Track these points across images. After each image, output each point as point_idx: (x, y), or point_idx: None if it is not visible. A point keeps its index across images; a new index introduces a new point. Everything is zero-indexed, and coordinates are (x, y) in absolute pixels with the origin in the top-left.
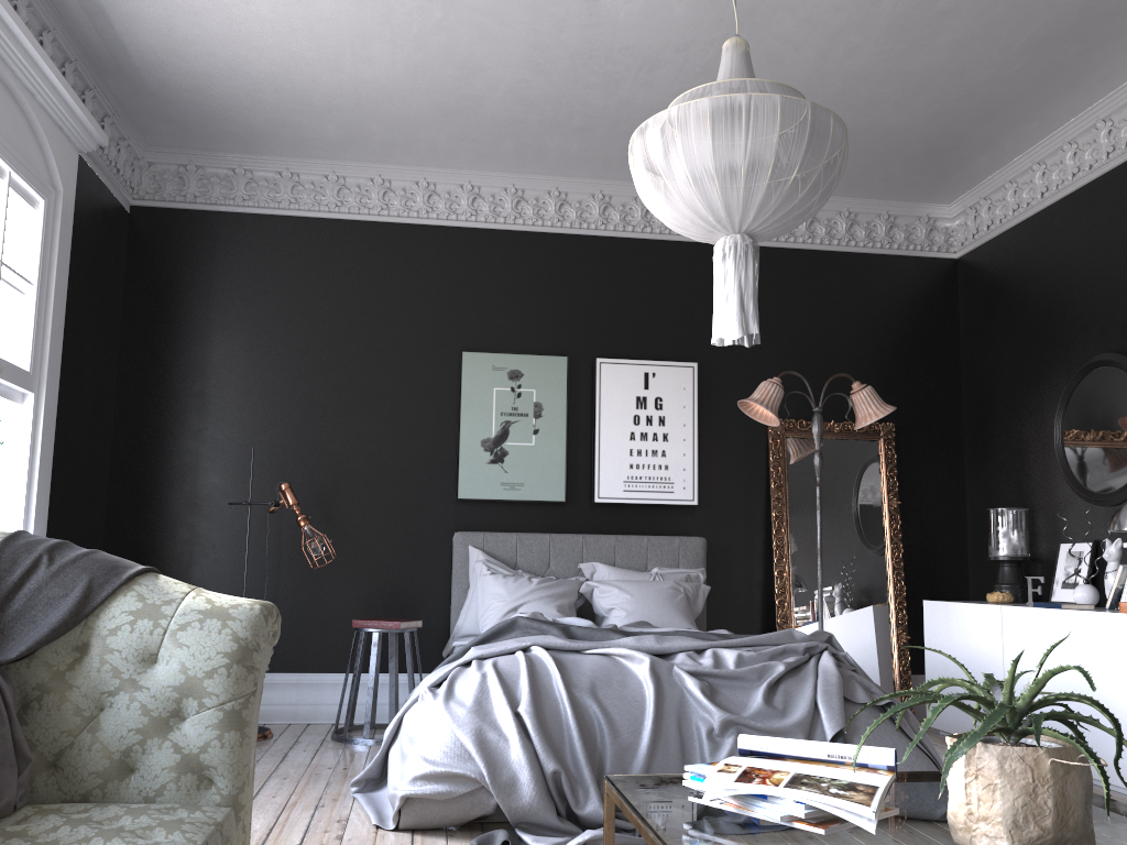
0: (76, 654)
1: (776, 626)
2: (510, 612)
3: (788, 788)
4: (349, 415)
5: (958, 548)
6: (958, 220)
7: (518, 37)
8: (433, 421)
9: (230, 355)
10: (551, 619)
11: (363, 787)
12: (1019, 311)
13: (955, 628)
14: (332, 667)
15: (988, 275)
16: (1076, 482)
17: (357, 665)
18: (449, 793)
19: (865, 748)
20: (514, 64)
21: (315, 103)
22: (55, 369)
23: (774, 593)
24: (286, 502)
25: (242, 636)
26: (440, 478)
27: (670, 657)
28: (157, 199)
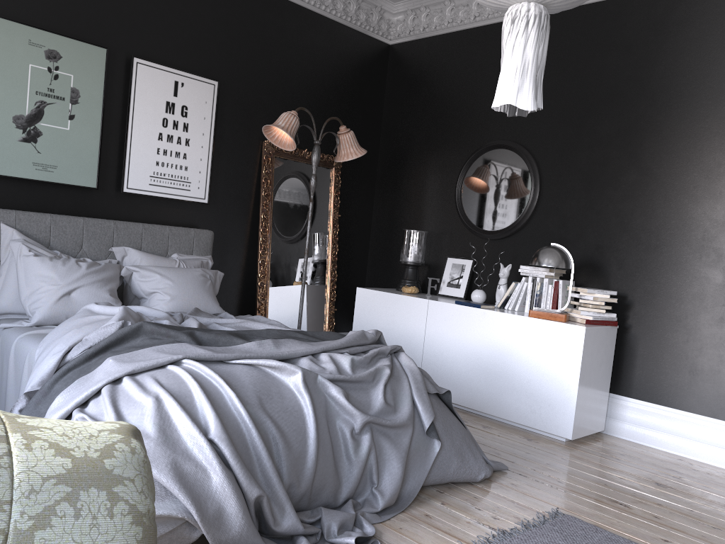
0: None
1: (257, 302)
2: (64, 296)
3: None
4: None
5: (364, 249)
6: (397, 17)
7: None
8: None
9: None
10: (136, 313)
11: None
12: (439, 96)
13: (385, 310)
14: None
15: (416, 64)
16: (468, 220)
17: None
18: None
19: None
20: None
21: None
22: None
23: (253, 276)
24: None
25: (144, 509)
26: None
27: (292, 361)
28: None
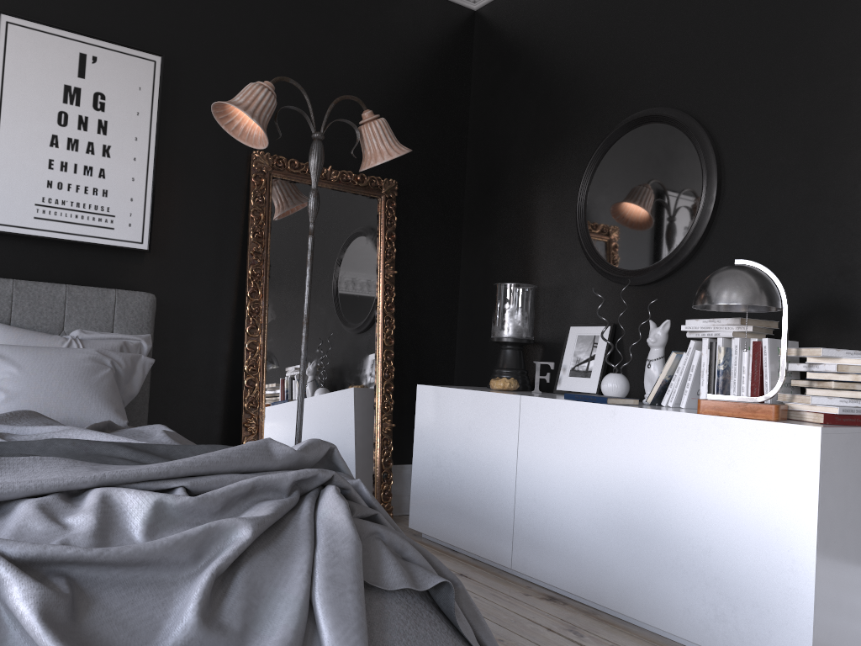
0: None
1: (242, 412)
2: None
3: None
4: None
5: (448, 328)
6: None
7: None
8: None
9: None
10: None
11: None
12: (545, 66)
13: (456, 419)
14: None
15: (512, 27)
16: (599, 257)
17: None
18: None
19: None
20: None
21: None
22: None
23: (243, 371)
24: None
25: None
26: None
27: (4, 509)
28: None
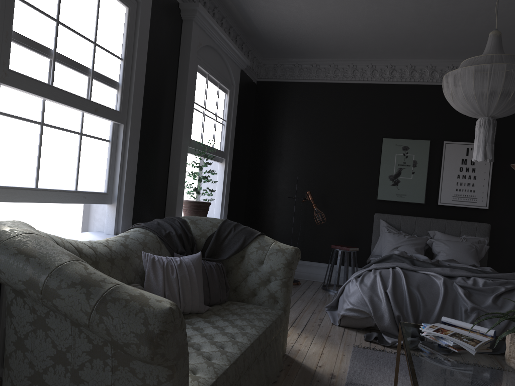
0: (241, 258)
1: None
2: (394, 248)
3: (449, 336)
4: (334, 163)
5: None
6: None
7: (410, 12)
8: (368, 167)
9: (290, 139)
10: (409, 255)
11: (329, 308)
12: None
13: None
14: (323, 261)
15: None
16: None
17: (332, 262)
18: (358, 316)
19: (484, 328)
20: (409, 21)
21: (326, 40)
22: (231, 149)
23: None
24: (308, 198)
25: (288, 258)
26: (370, 190)
27: (455, 278)
28: (266, 78)
